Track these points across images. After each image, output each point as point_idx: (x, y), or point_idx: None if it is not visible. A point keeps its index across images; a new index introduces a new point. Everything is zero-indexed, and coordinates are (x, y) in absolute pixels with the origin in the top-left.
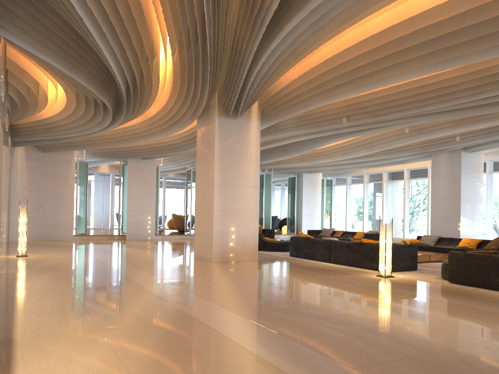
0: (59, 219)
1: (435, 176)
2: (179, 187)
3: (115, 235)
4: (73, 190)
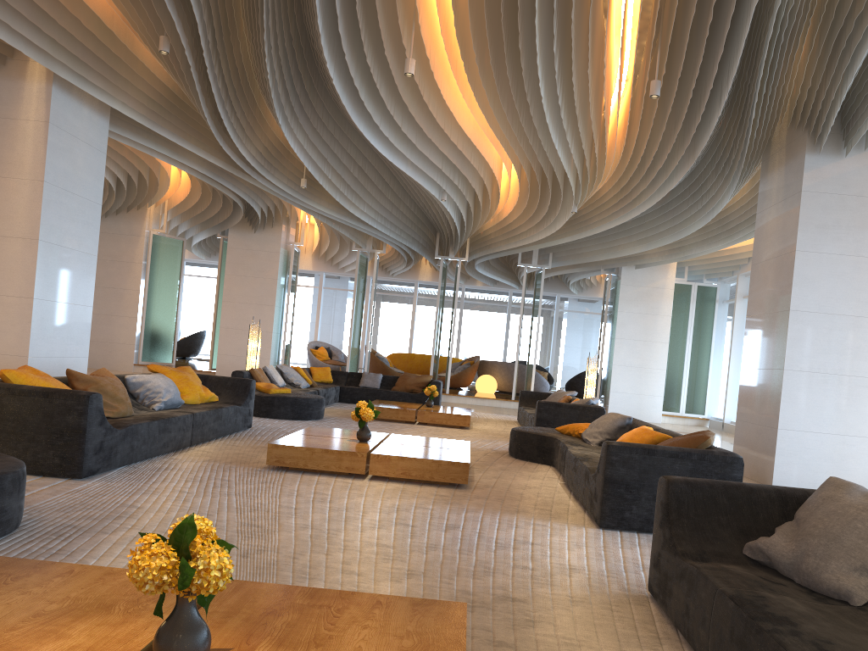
0: (113, 334)
1: (759, 244)
2: (445, 303)
3: (203, 372)
4: (138, 286)
